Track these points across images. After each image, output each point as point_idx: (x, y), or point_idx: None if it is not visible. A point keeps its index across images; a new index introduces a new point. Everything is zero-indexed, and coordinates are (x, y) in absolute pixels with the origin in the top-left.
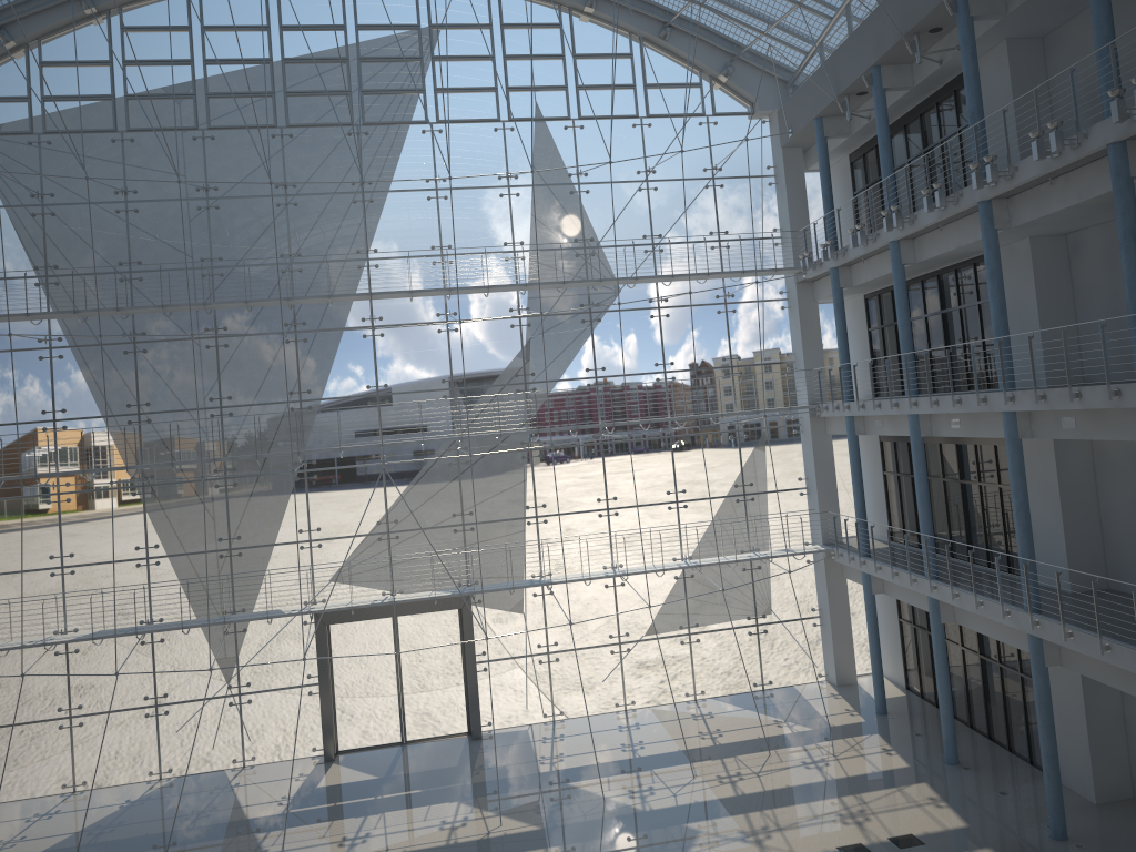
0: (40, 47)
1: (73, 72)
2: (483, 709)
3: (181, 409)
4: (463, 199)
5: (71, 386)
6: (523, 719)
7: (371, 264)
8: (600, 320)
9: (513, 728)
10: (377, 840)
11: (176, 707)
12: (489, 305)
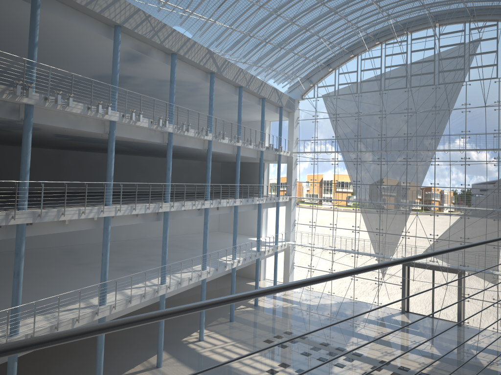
0: (338, 68)
1: (346, 75)
2: (465, 316)
3: (368, 184)
4: (477, 111)
5: (339, 173)
6: (482, 326)
7: (436, 137)
8: None
9: (477, 327)
10: (389, 336)
11: (359, 279)
12: (484, 155)
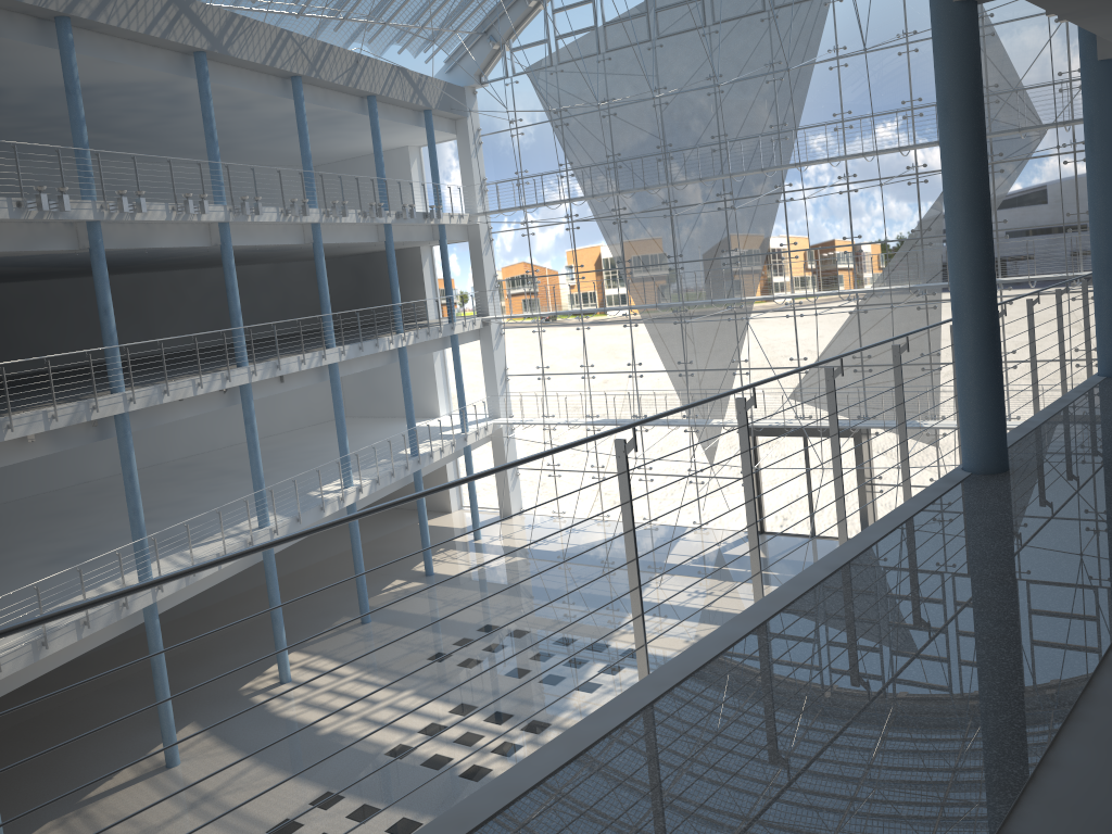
0: None
1: (571, 13)
2: None
3: (649, 265)
4: (862, 64)
5: (585, 249)
6: None
7: (781, 137)
8: (1001, 171)
9: None
10: (711, 598)
11: (657, 477)
12: (887, 165)
